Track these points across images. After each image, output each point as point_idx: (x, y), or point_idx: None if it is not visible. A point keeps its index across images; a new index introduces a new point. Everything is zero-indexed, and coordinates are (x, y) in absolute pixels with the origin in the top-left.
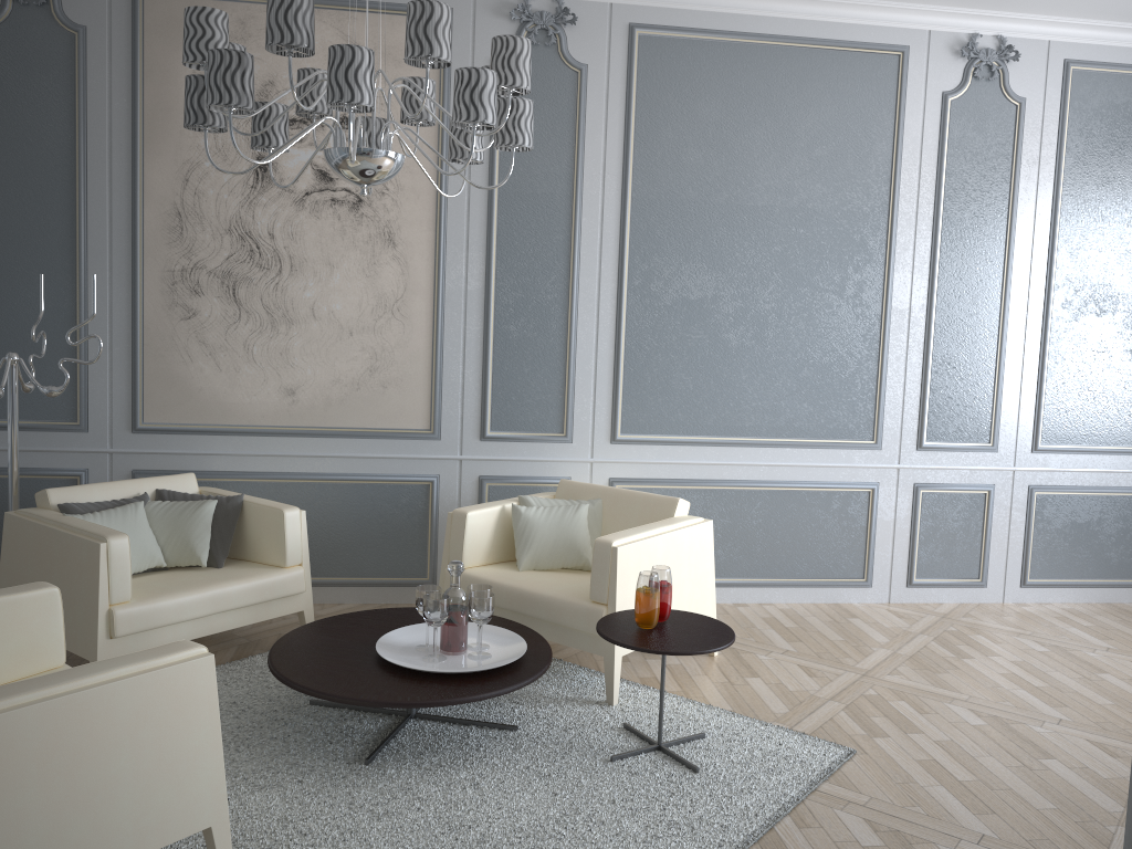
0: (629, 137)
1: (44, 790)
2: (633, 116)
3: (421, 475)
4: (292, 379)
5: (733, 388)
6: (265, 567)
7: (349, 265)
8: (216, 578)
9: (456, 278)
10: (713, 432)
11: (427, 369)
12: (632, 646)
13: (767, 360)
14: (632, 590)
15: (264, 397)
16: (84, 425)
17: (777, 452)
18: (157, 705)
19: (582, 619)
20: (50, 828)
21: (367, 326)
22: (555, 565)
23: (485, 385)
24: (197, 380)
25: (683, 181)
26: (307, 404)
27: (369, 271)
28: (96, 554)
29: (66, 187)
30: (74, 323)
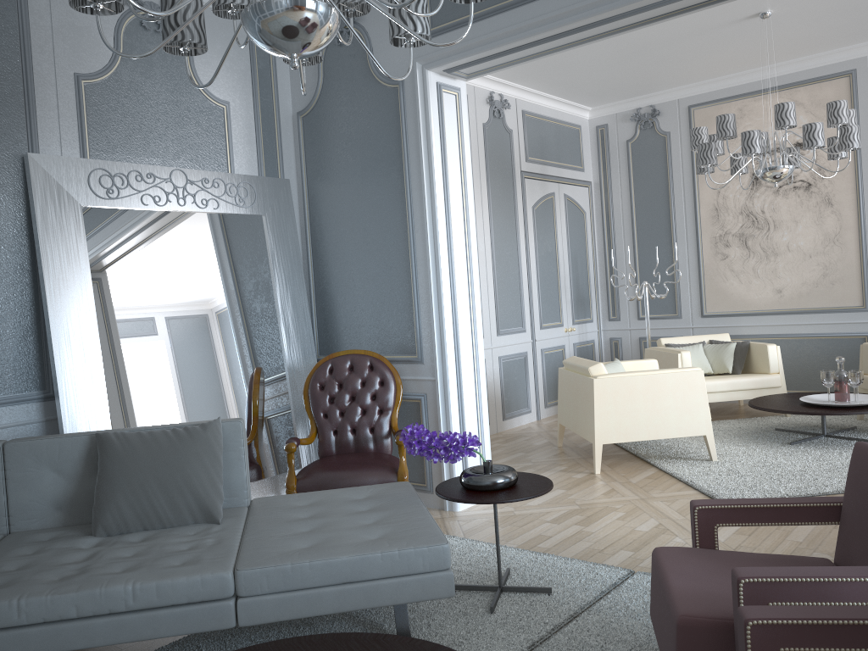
0: None
1: (645, 404)
2: None
3: (859, 332)
4: (779, 284)
5: None
6: (760, 374)
7: (806, 220)
8: (733, 376)
9: None
10: None
11: (857, 271)
12: None
13: None
14: None
15: (765, 295)
16: (679, 315)
17: None
18: (682, 384)
19: None
20: (647, 417)
21: (819, 251)
22: None
23: None
24: (730, 289)
25: None
26: (788, 296)
27: (818, 221)
28: (676, 358)
29: (665, 206)
30: (672, 268)
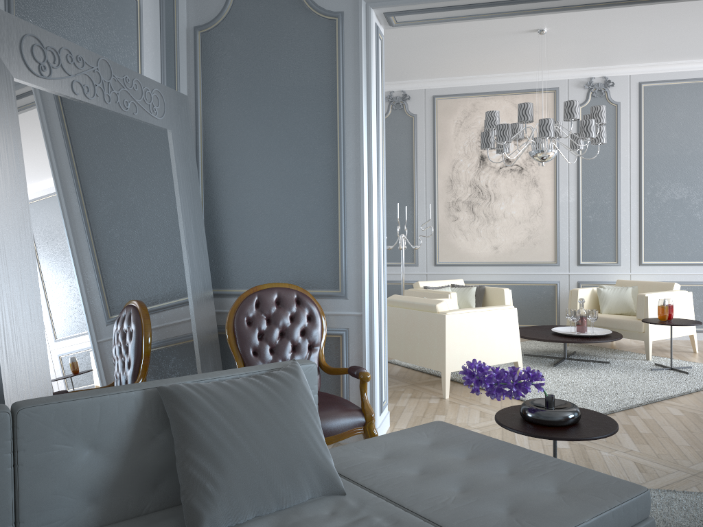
0: (641, 130)
1: (479, 336)
2: (643, 121)
3: (551, 281)
4: (496, 243)
5: (700, 238)
6: None
7: (518, 195)
8: None
9: (563, 197)
10: (691, 259)
11: (552, 236)
12: (657, 323)
13: None
14: (655, 315)
15: (485, 250)
16: (416, 263)
17: None
18: (503, 319)
19: (633, 326)
20: (481, 347)
21: (526, 219)
22: (617, 312)
23: (579, 242)
24: (458, 245)
25: (669, 147)
26: (502, 252)
27: (526, 197)
28: (447, 298)
29: (410, 174)
30: (413, 224)
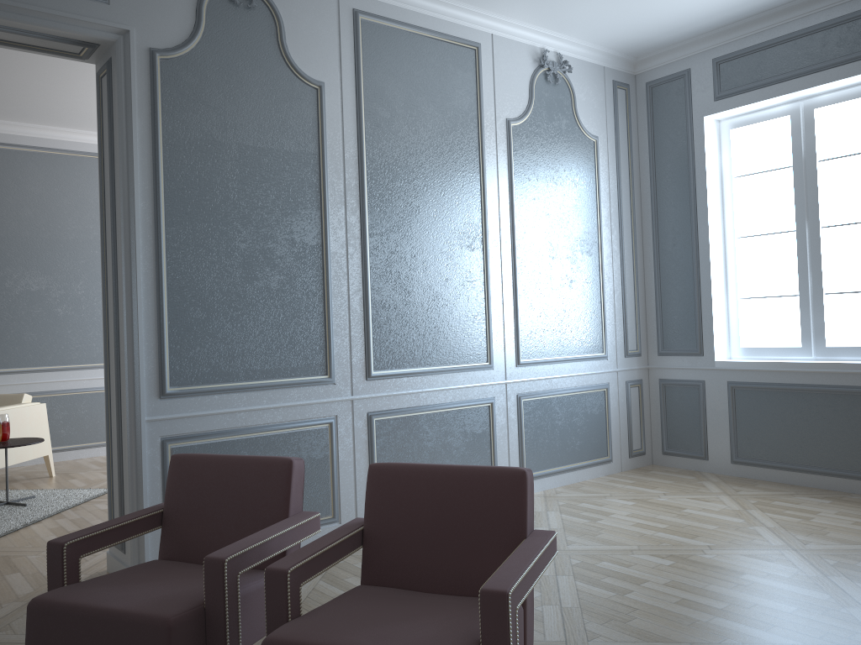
0: None
1: None
2: None
3: None
4: None
5: (63, 338)
6: None
7: None
8: None
9: None
10: (53, 364)
11: None
12: None
13: (83, 322)
14: None
15: None
16: None
17: (93, 371)
18: None
19: None
20: None
21: None
22: None
23: None
24: None
25: (22, 226)
26: None
27: None
28: None
29: None
30: None
